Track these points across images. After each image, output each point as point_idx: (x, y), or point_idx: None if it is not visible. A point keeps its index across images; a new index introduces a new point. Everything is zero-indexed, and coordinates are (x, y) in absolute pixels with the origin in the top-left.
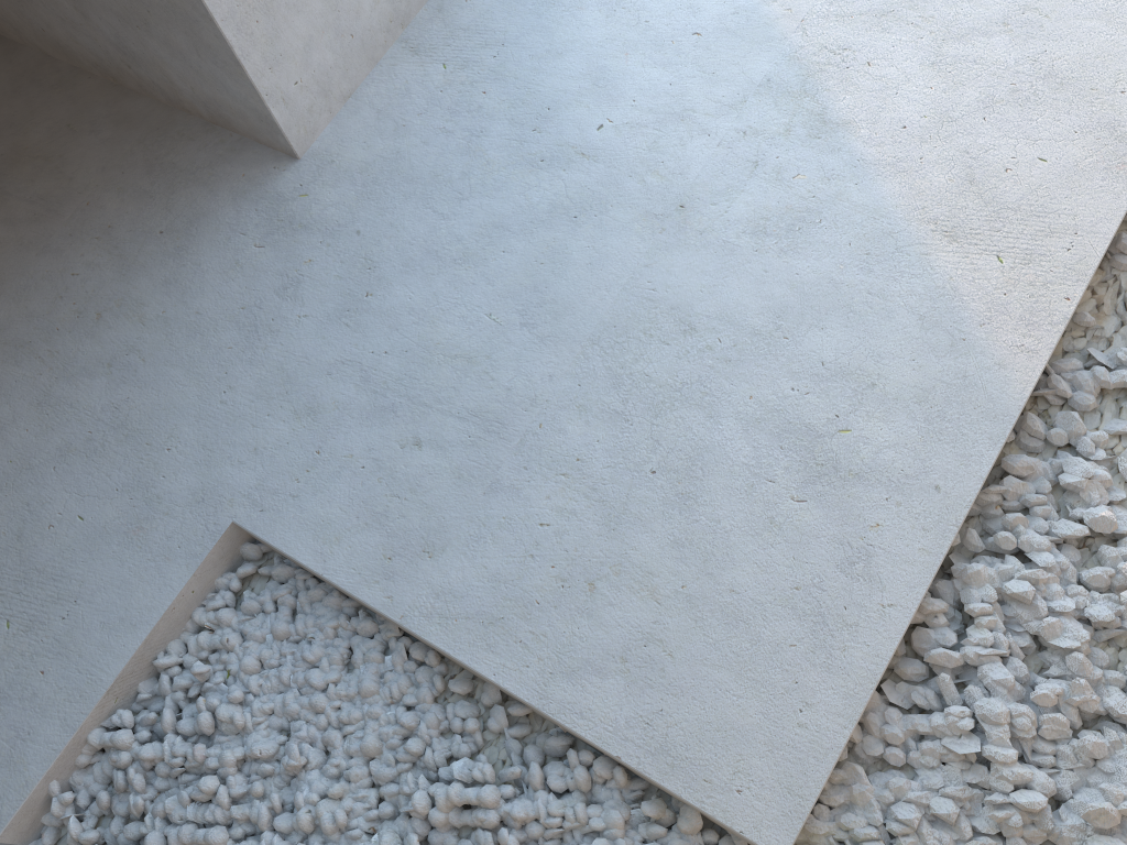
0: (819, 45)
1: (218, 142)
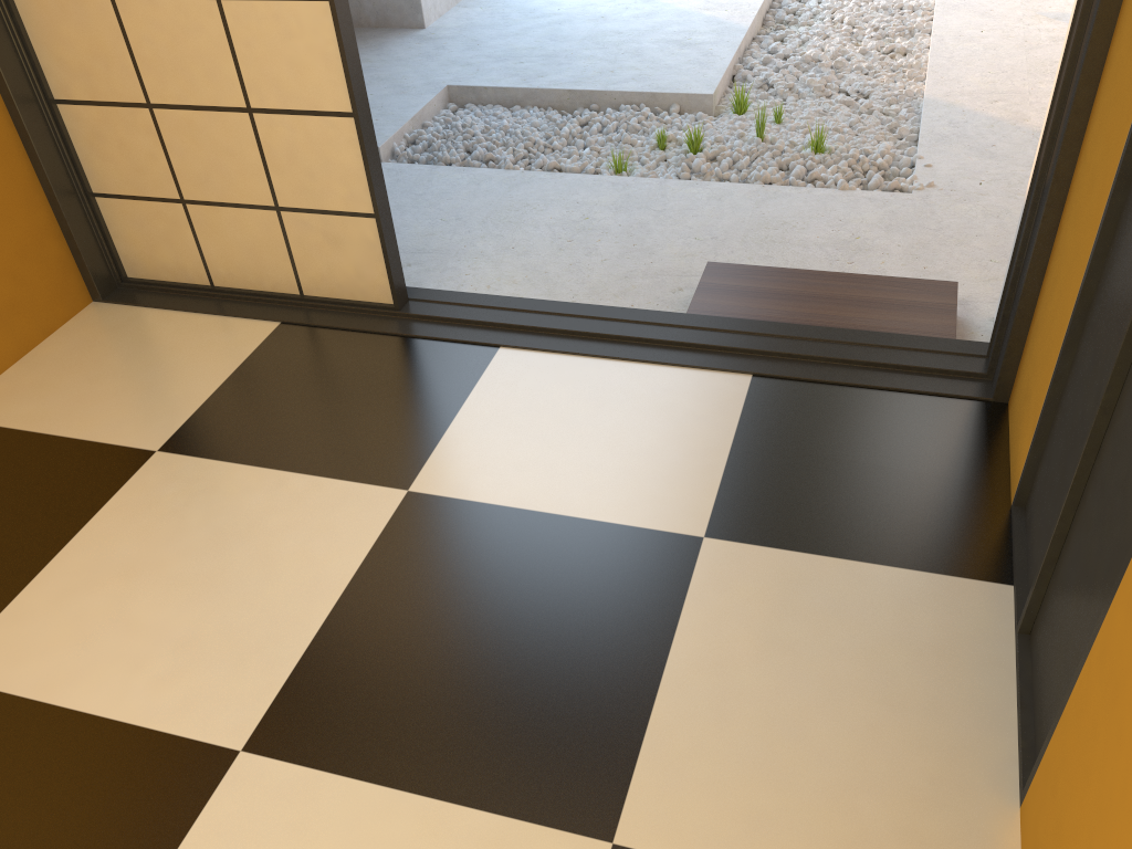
0: None
1: (381, 30)
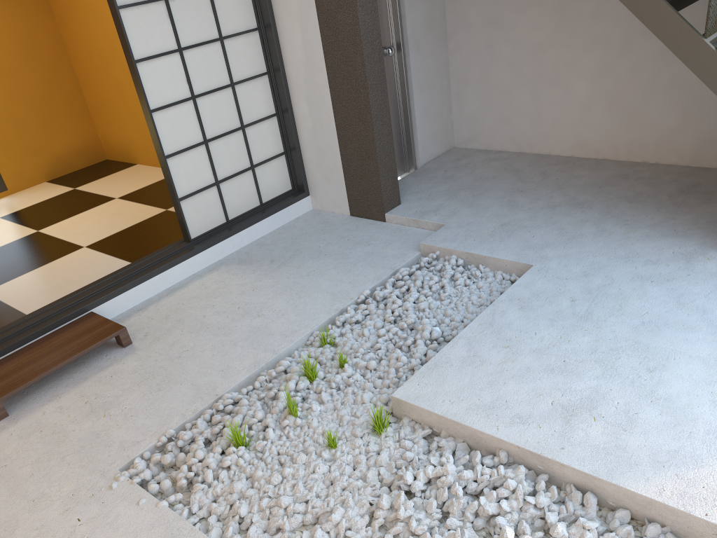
0: None
1: None
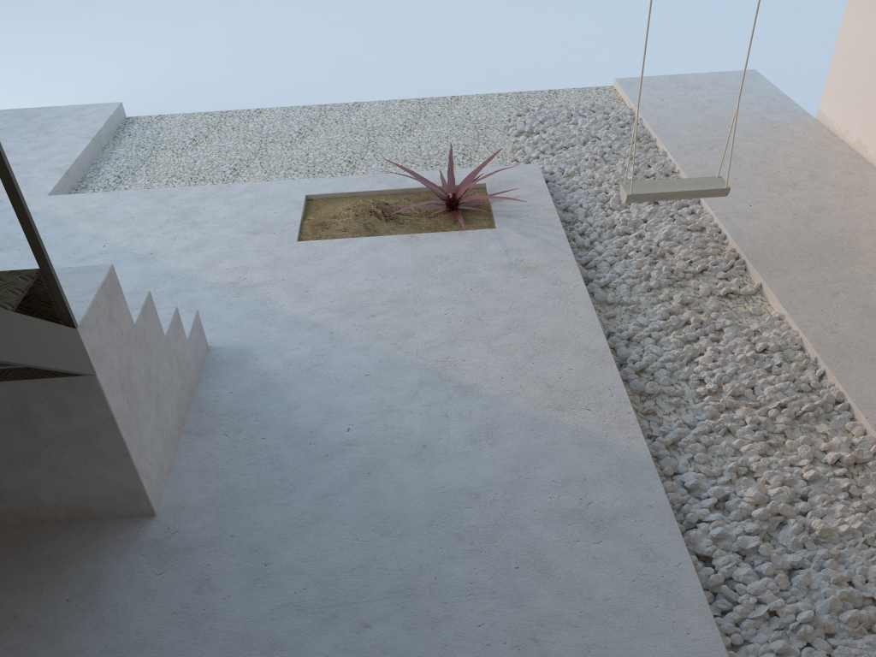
0: (434, 360)
1: (81, 530)
